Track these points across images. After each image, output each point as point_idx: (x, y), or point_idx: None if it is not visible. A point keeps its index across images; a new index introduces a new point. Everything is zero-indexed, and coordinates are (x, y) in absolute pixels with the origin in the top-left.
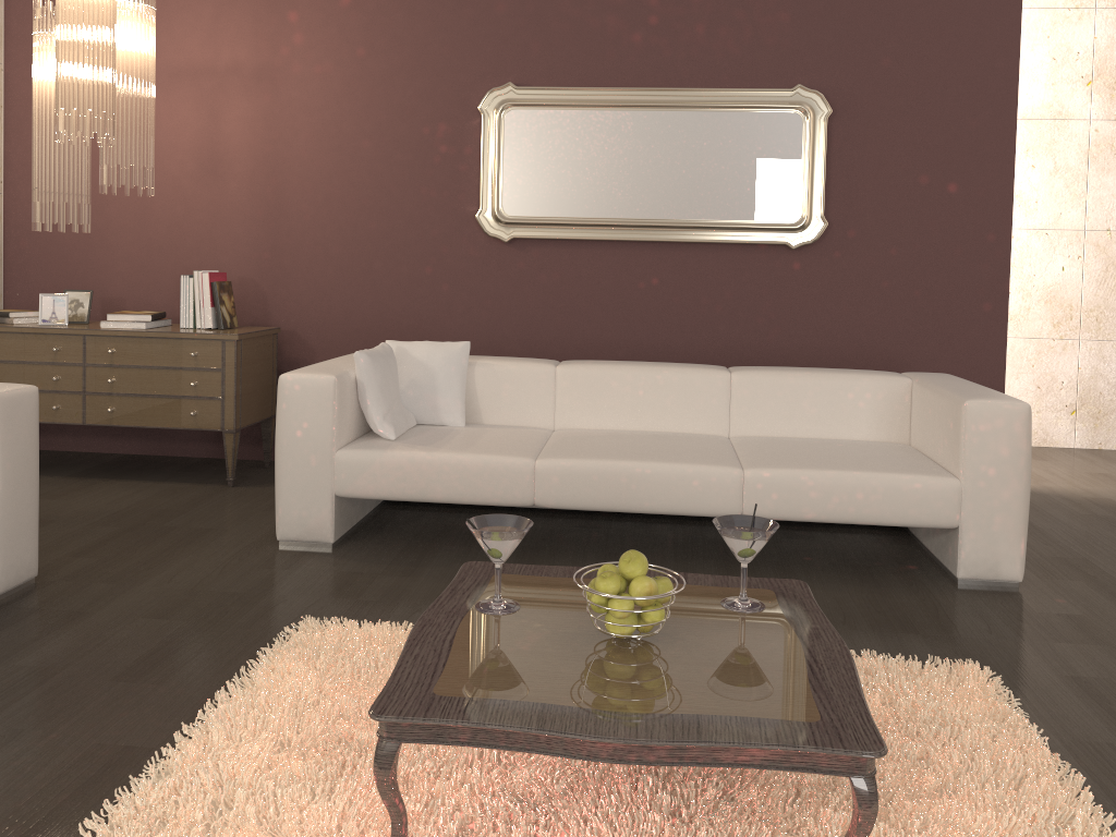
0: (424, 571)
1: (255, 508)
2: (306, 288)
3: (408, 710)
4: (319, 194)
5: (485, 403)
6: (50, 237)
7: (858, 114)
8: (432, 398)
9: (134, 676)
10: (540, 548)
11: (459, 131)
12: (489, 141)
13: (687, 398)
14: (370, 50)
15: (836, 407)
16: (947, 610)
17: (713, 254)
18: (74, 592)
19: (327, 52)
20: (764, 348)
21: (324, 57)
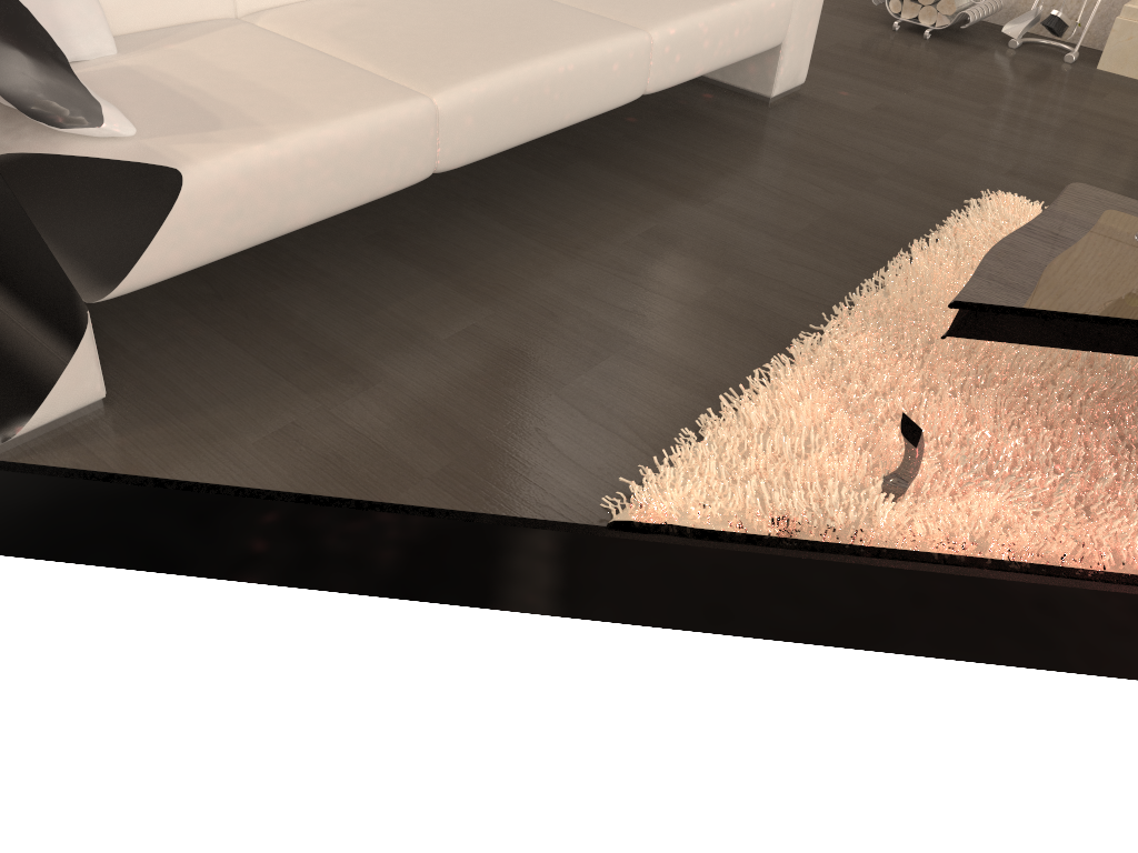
0: (368, 360)
1: None
2: None
3: None
4: None
5: None
6: None
7: None
8: (45, 8)
9: None
10: (392, 233)
11: None
12: None
13: None
14: None
15: None
16: (833, 139)
17: None
18: None
19: None
20: None
21: None
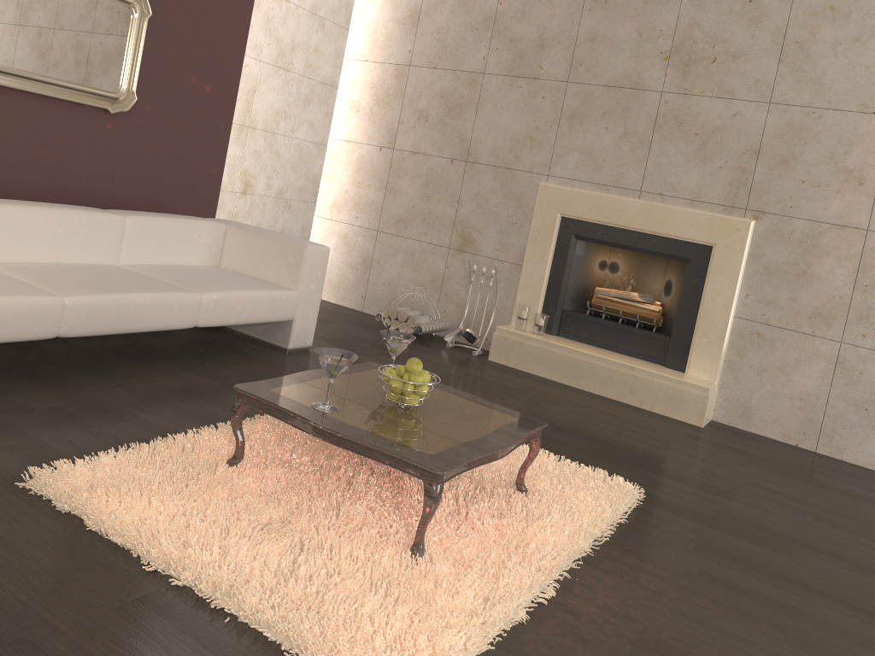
0: None
1: None
2: None
3: (444, 464)
4: None
5: None
6: None
7: (164, 21)
8: None
9: None
10: (32, 373)
11: None
12: None
13: (94, 236)
14: None
15: (187, 243)
16: (311, 367)
17: (49, 106)
18: None
19: None
20: (78, 188)
21: None
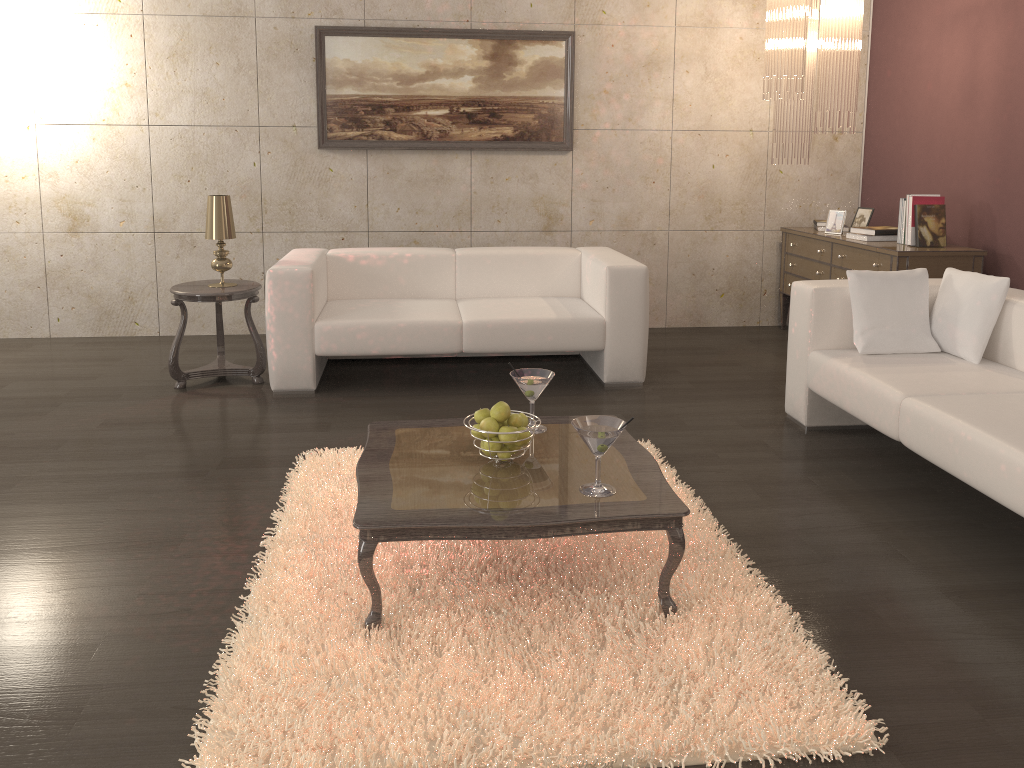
0: (801, 462)
1: None
2: (1022, 214)
3: (376, 426)
4: None
5: (1016, 347)
6: (882, 165)
7: None
8: (952, 329)
9: None
10: (934, 494)
11: None
12: None
13: None
14: None
15: None
16: None
17: None
18: (639, 395)
19: None
20: None
21: None
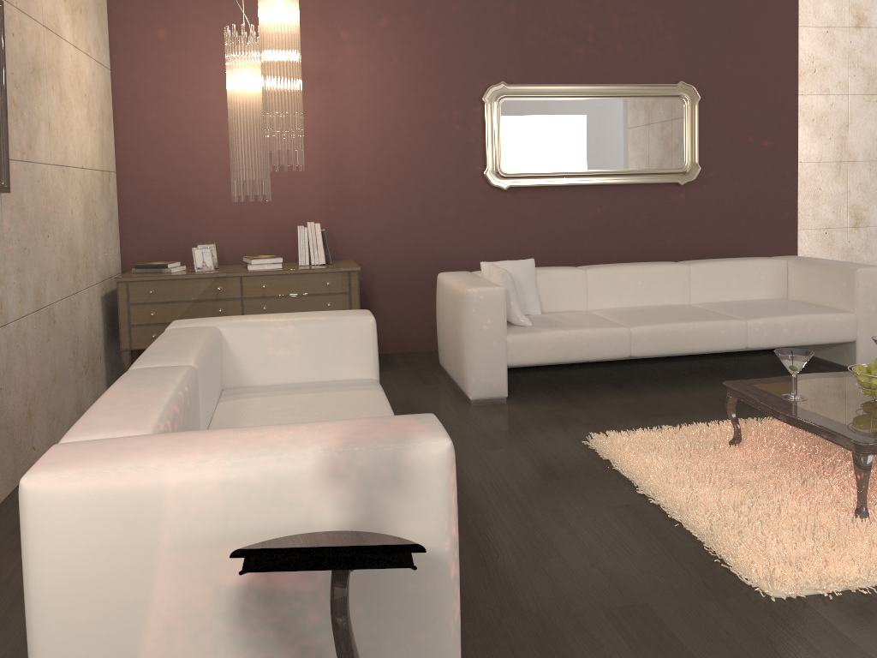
0: (586, 404)
1: (405, 385)
2: (364, 230)
3: (872, 439)
4: (370, 162)
5: (544, 298)
6: (158, 204)
7: (713, 99)
8: (521, 297)
9: (552, 476)
10: (622, 384)
11: (467, 115)
12: (491, 121)
13: (666, 283)
14: (402, 59)
15: (749, 280)
16: None
17: (633, 191)
18: None
19: (371, 60)
20: (665, 249)
21: (369, 64)
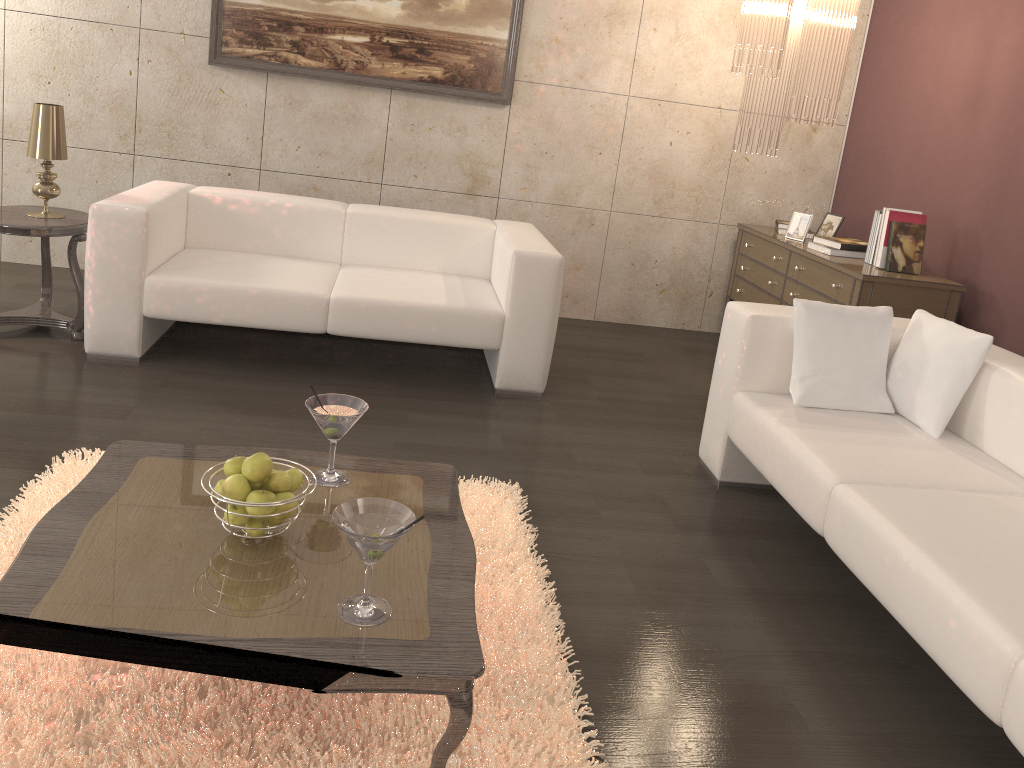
0: (701, 536)
1: None
2: (1015, 249)
3: (118, 450)
4: None
5: (989, 425)
6: (862, 166)
7: None
8: (912, 388)
9: (403, 447)
10: (858, 607)
11: None
12: None
13: None
14: None
15: None
16: None
17: None
18: (532, 409)
19: None
20: None
21: None
